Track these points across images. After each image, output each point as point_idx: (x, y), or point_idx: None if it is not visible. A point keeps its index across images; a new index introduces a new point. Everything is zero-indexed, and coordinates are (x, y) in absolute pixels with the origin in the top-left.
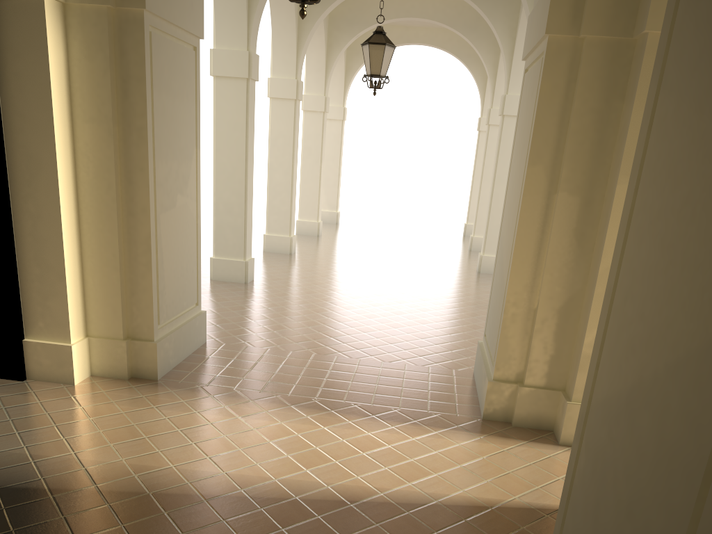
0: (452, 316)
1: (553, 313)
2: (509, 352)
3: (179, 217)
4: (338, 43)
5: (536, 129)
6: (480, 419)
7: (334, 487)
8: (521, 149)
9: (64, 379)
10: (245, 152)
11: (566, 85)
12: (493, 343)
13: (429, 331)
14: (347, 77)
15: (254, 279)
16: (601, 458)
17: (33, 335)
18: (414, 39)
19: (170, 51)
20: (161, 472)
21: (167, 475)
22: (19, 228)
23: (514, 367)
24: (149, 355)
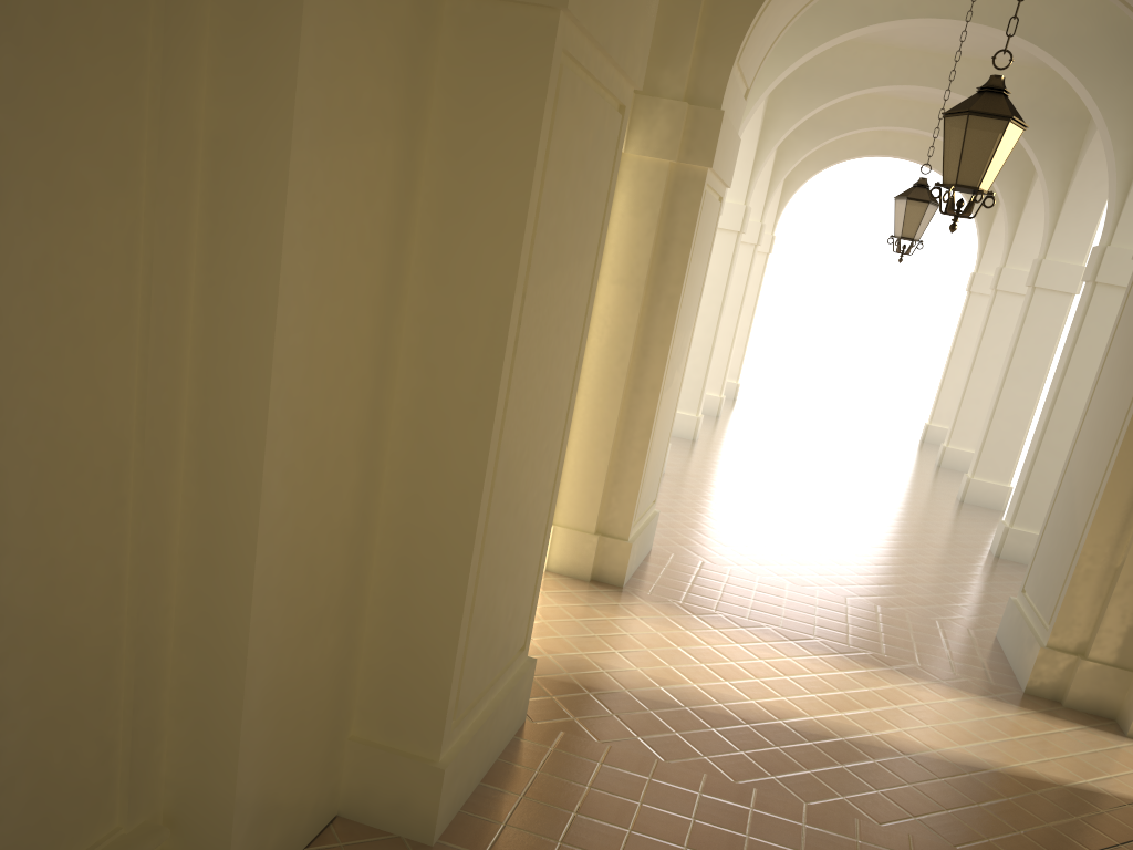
0: (944, 559)
1: None
2: (1073, 615)
3: (670, 397)
4: (792, 152)
5: None
6: (1021, 692)
7: (878, 735)
8: (1123, 371)
9: None
10: None
11: None
12: (1046, 602)
13: (921, 575)
14: (784, 193)
15: (666, 472)
16: None
17: None
18: (893, 150)
19: (709, 207)
20: (685, 688)
21: (693, 692)
22: None
23: (1076, 634)
24: (620, 556)
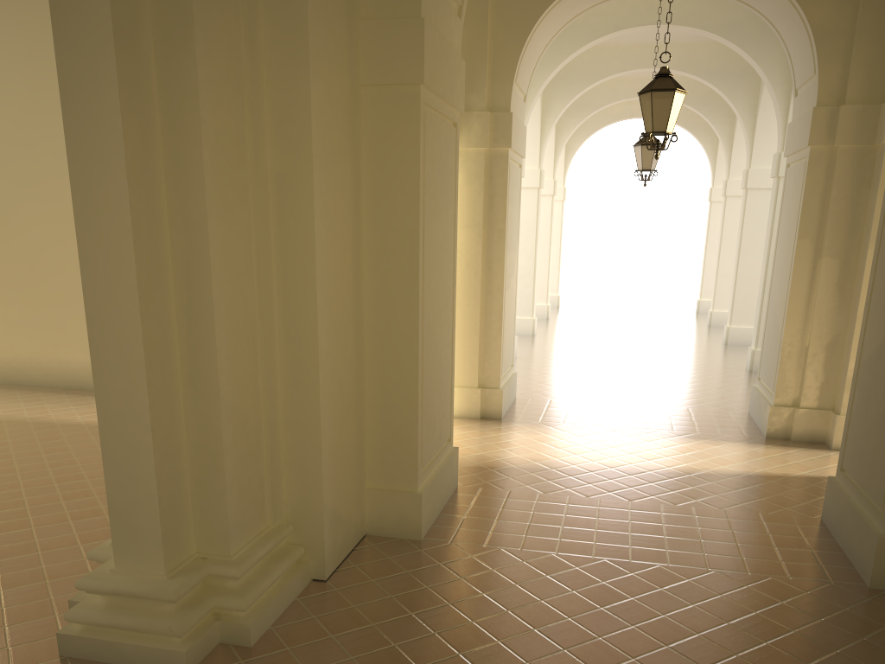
0: (714, 377)
1: (822, 349)
2: (786, 382)
3: (510, 295)
4: (566, 127)
5: (803, 212)
6: (763, 437)
7: (672, 468)
8: (788, 226)
9: None
10: None
11: (825, 180)
12: (770, 379)
13: (697, 388)
14: (567, 156)
15: (517, 356)
16: (867, 387)
17: None
18: (638, 113)
19: (514, 172)
20: (550, 461)
21: (555, 462)
22: None
23: (790, 394)
24: (496, 399)
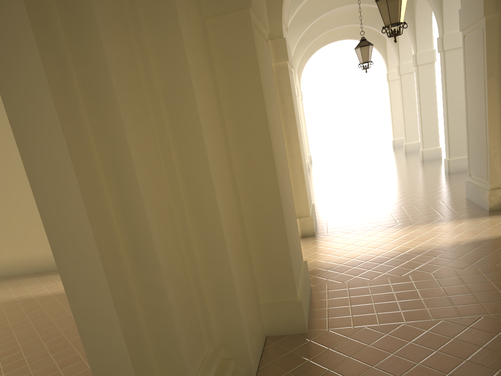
0: (429, 181)
1: None
2: (496, 173)
3: (303, 156)
4: (297, 54)
5: (488, 61)
6: (487, 211)
7: (443, 244)
8: (475, 73)
9: None
10: None
11: (498, 37)
12: (482, 173)
13: (424, 190)
14: (298, 73)
15: None
16: None
17: None
18: (335, 38)
19: (291, 77)
20: (361, 256)
21: (365, 256)
22: None
23: (500, 180)
24: (309, 223)
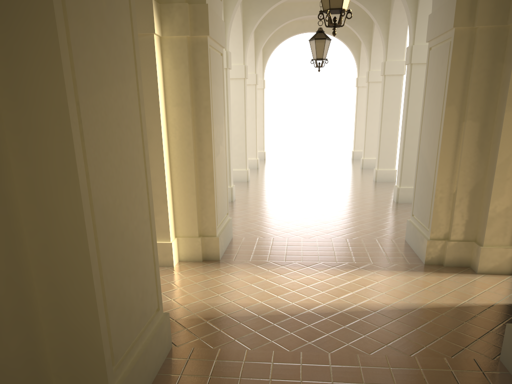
0: (373, 209)
1: (466, 194)
2: (439, 221)
3: (221, 159)
4: (262, 37)
5: (450, 84)
6: (423, 264)
7: (359, 305)
8: (435, 97)
9: (167, 264)
10: (227, 116)
11: (467, 56)
12: (425, 218)
13: (364, 219)
14: (264, 59)
15: (236, 199)
16: None
17: None
18: (308, 28)
19: (215, 58)
20: (257, 305)
21: (262, 306)
22: None
23: (442, 230)
24: (214, 245)
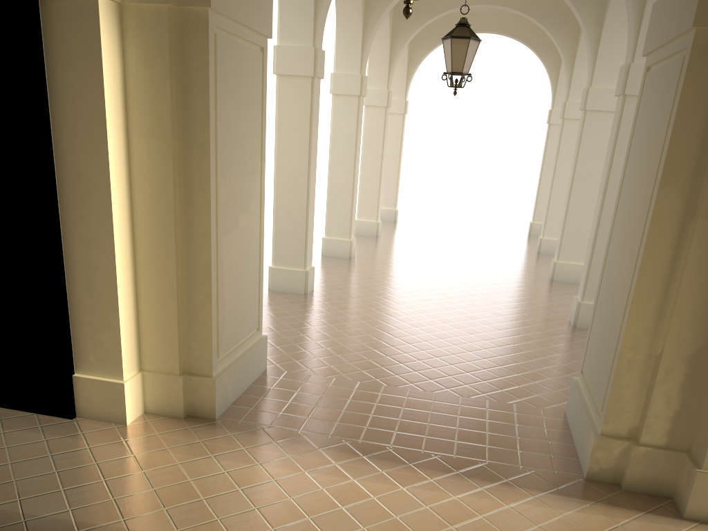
0: (530, 336)
1: (681, 363)
2: (622, 404)
3: (242, 238)
4: (403, 34)
5: (672, 143)
6: (582, 479)
7: None
8: (643, 163)
9: (115, 419)
10: (308, 156)
11: None
12: (598, 389)
13: (507, 355)
14: (409, 69)
15: (314, 289)
16: None
17: (83, 370)
18: (482, 27)
19: (236, 54)
20: None
21: None
22: (70, 255)
23: (627, 421)
24: (207, 392)
